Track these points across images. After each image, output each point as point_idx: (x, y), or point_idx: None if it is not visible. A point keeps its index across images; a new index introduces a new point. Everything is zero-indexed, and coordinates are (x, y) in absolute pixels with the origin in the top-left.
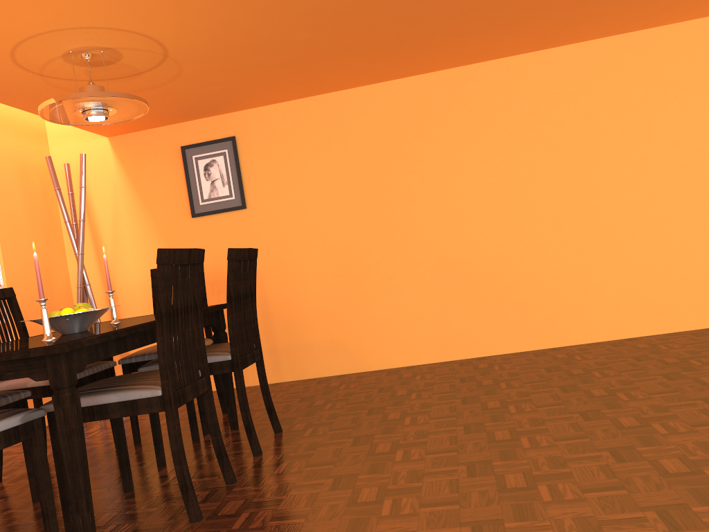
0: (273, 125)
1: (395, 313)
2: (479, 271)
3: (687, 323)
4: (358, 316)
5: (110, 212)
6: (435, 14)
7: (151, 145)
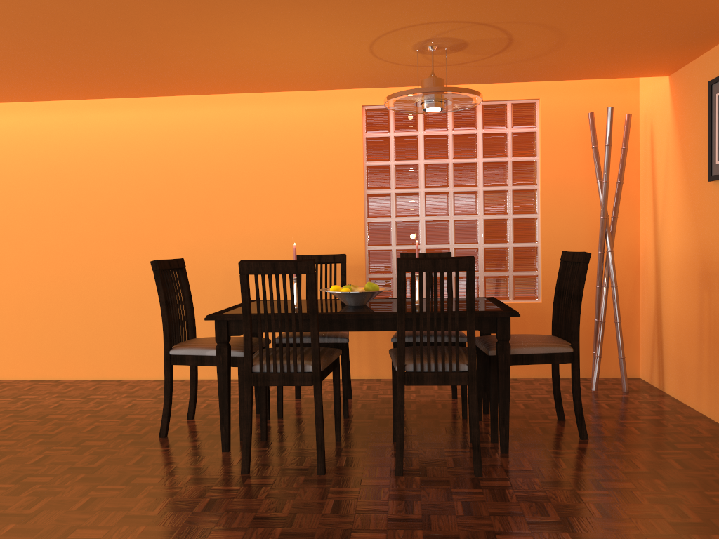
0: None
1: None
2: None
3: None
4: None
5: (663, 167)
6: None
7: (692, 82)
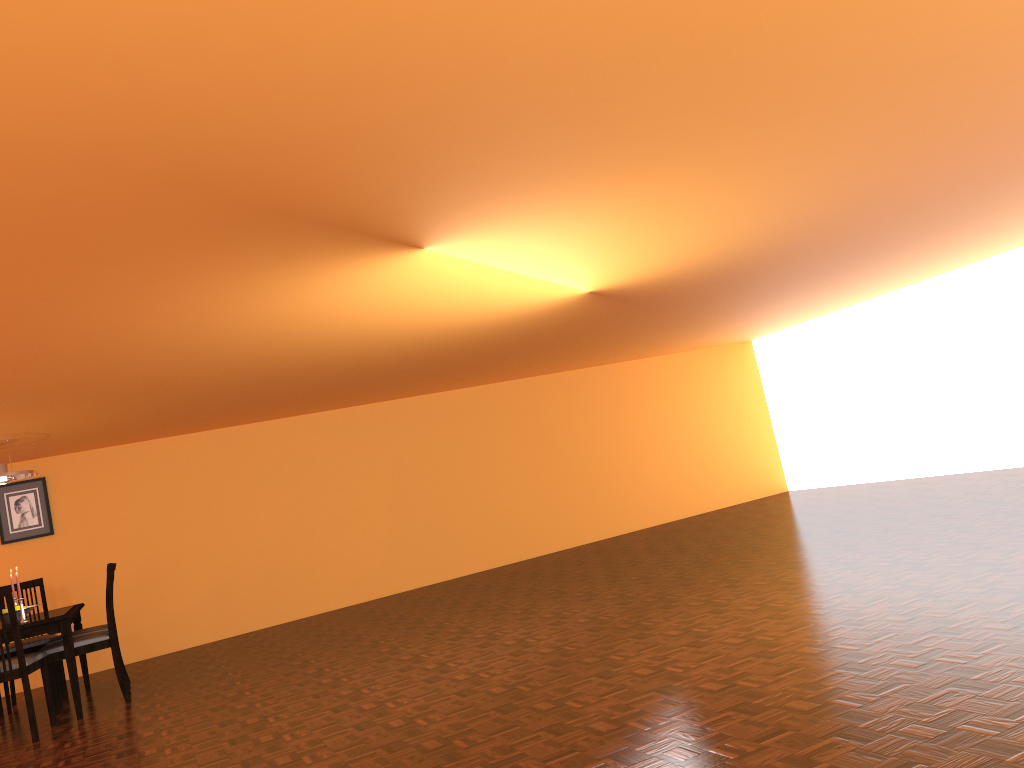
0: (79, 467)
1: (182, 607)
2: (245, 570)
3: (381, 592)
4: (152, 613)
5: None
6: (223, 414)
7: None
